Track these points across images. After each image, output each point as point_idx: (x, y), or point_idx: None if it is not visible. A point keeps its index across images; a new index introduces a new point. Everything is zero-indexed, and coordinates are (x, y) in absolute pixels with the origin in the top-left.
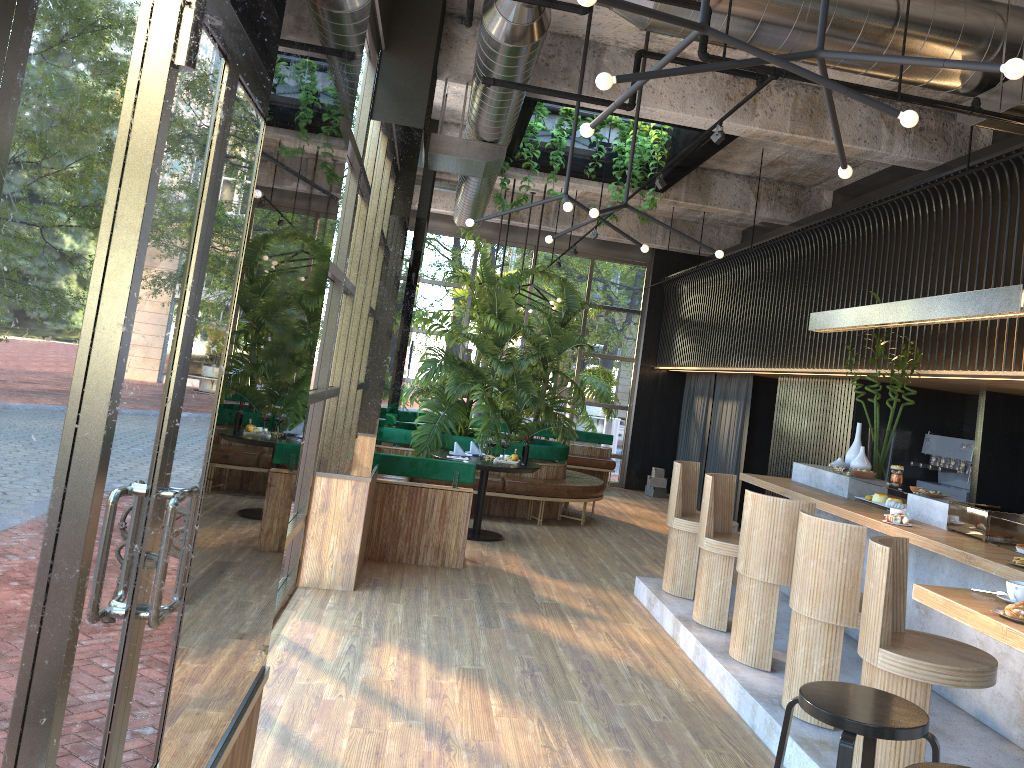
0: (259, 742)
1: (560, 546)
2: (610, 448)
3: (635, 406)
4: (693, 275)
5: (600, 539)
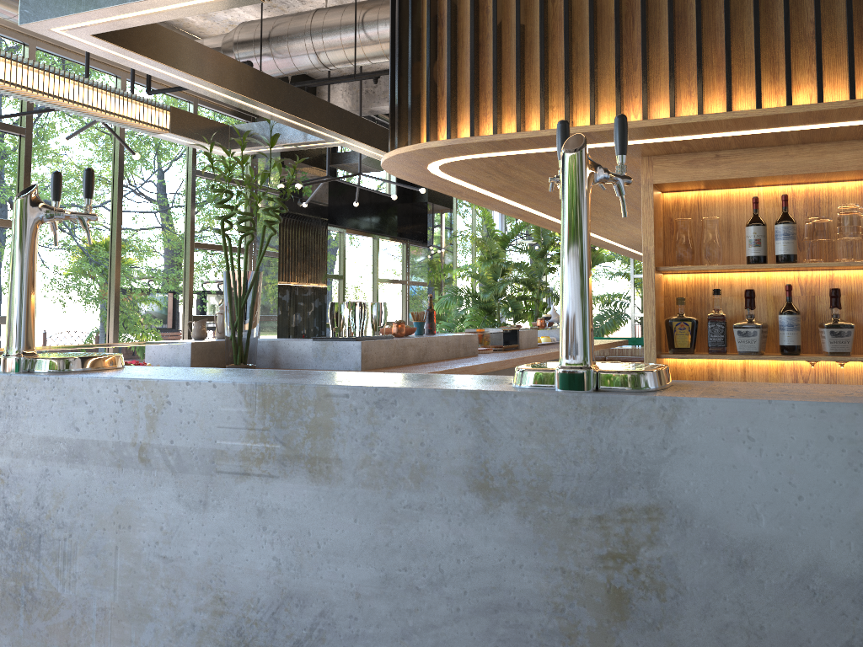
0: None
1: None
2: None
3: None
4: None
5: None
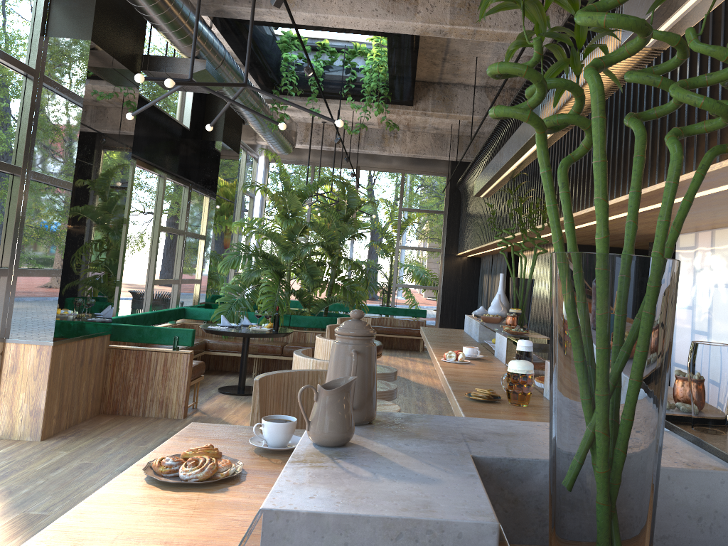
0: None
1: None
2: (424, 320)
3: (442, 286)
4: (469, 177)
5: None
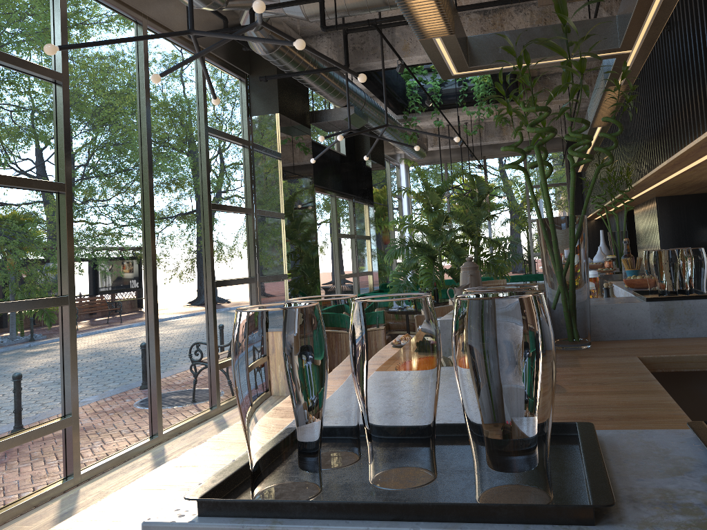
0: (144, 464)
1: None
2: None
3: None
4: None
5: None
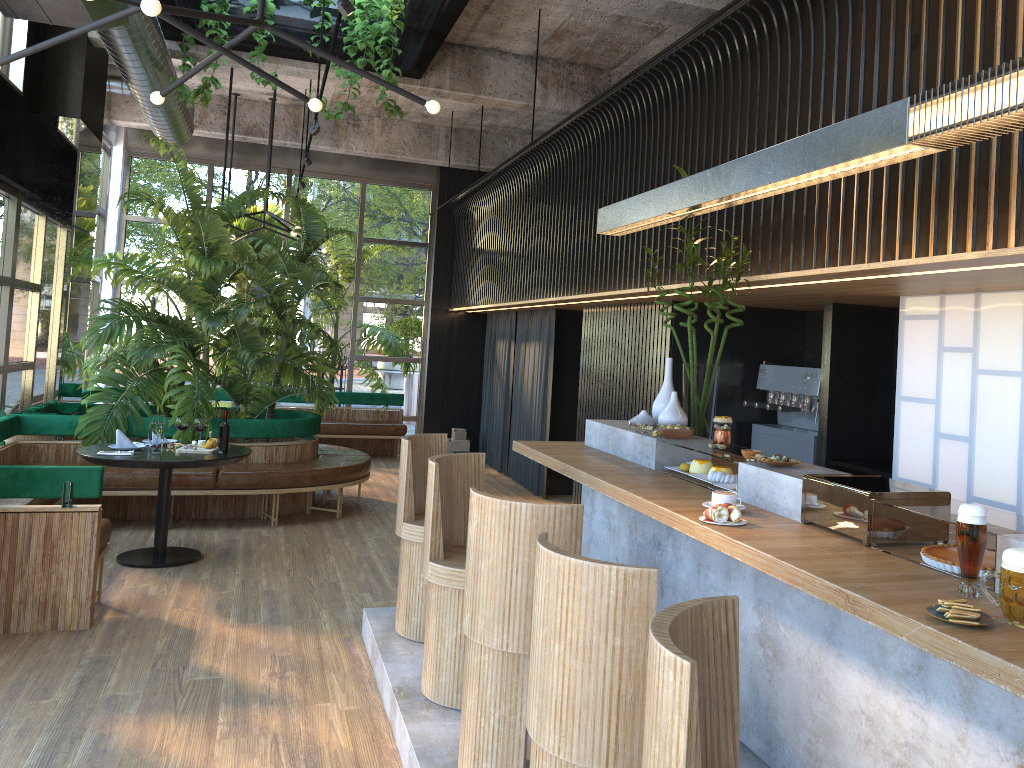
0: None
1: (287, 559)
2: (401, 410)
3: (428, 357)
4: (482, 193)
5: (354, 538)
